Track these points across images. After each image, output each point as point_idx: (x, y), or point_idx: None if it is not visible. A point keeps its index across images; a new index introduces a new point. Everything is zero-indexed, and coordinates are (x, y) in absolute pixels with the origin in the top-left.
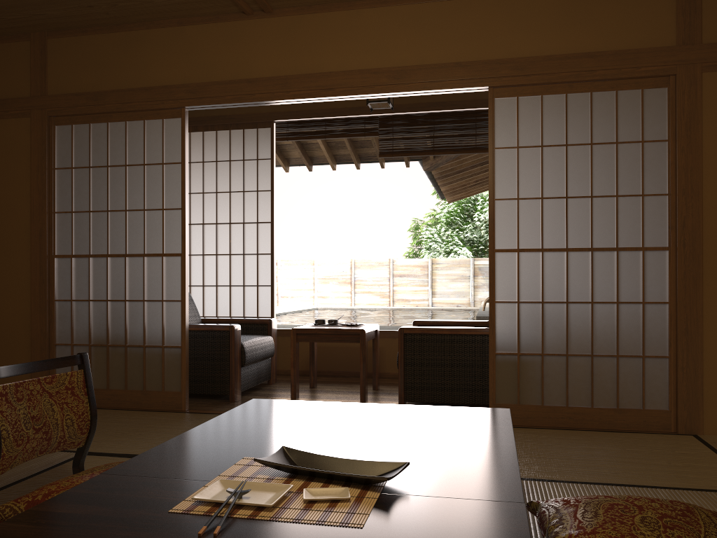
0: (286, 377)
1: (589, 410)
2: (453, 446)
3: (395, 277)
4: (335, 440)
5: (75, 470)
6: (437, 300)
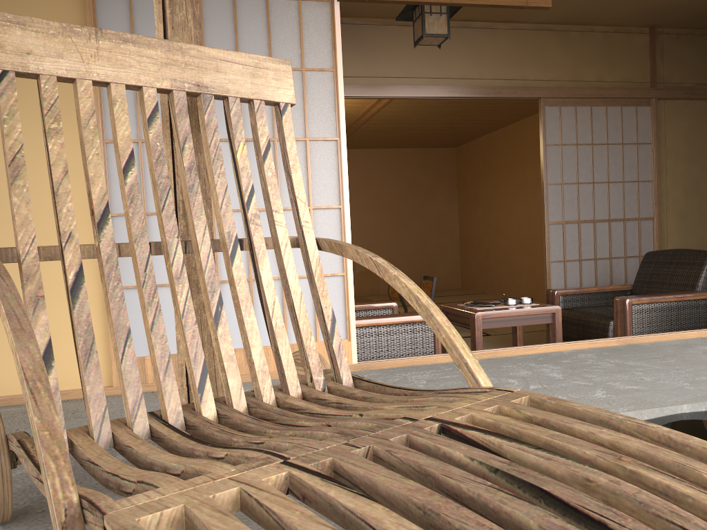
0: None
1: None
2: None
3: None
4: None
5: None
6: None
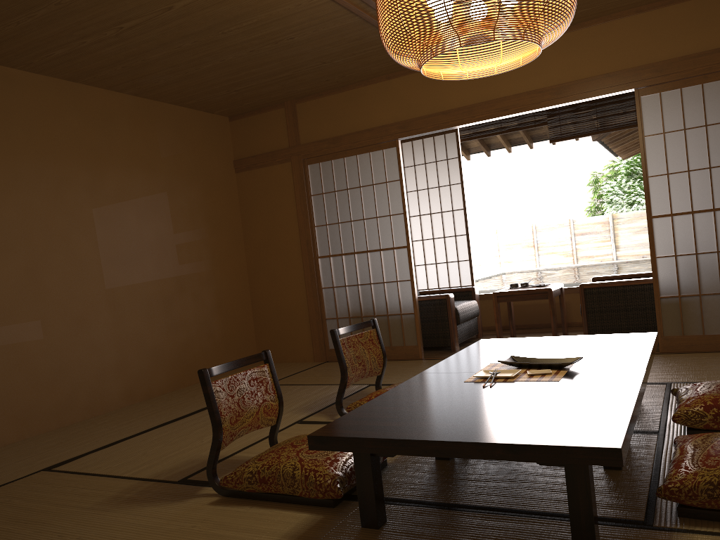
0: (489, 332)
1: None
2: (612, 352)
3: (577, 235)
4: (539, 354)
5: (377, 389)
6: (622, 254)
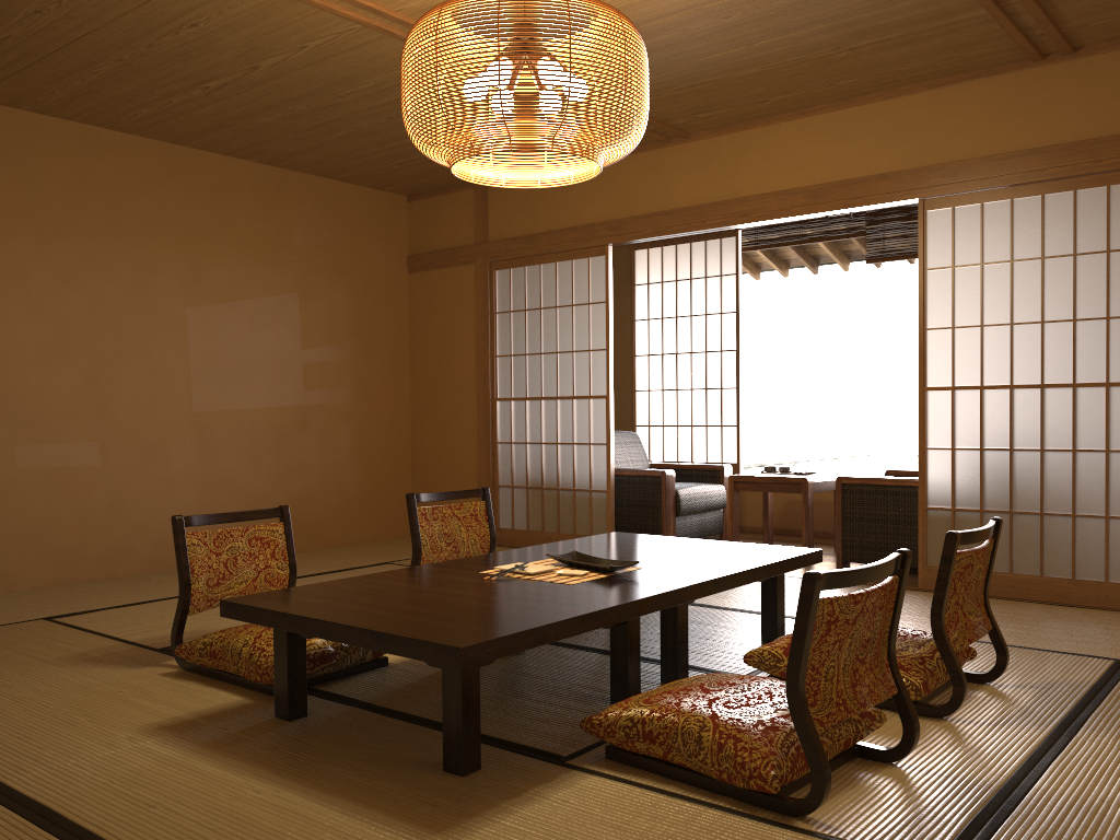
0: (749, 534)
1: (1036, 579)
2: (708, 563)
3: None
4: (628, 555)
5: None
6: None
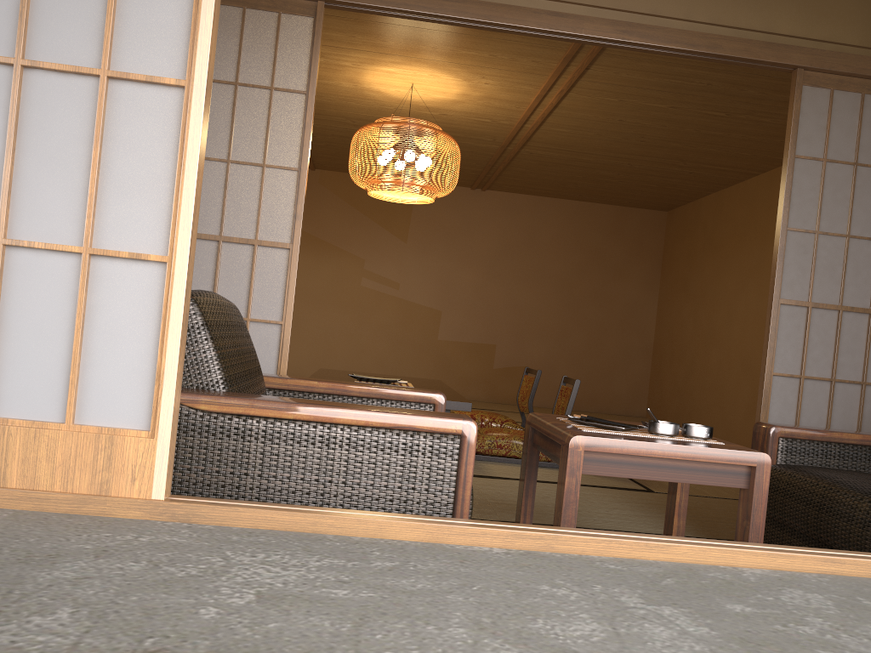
0: None
1: None
2: None
3: None
4: None
5: None
6: None
